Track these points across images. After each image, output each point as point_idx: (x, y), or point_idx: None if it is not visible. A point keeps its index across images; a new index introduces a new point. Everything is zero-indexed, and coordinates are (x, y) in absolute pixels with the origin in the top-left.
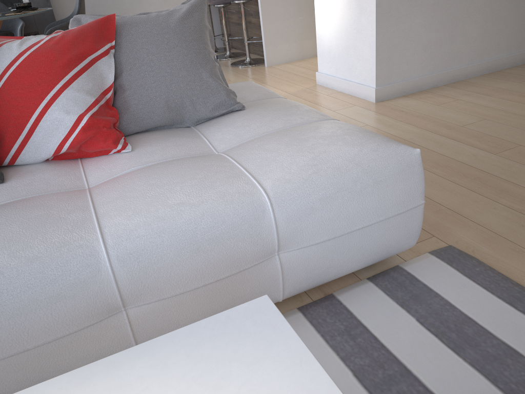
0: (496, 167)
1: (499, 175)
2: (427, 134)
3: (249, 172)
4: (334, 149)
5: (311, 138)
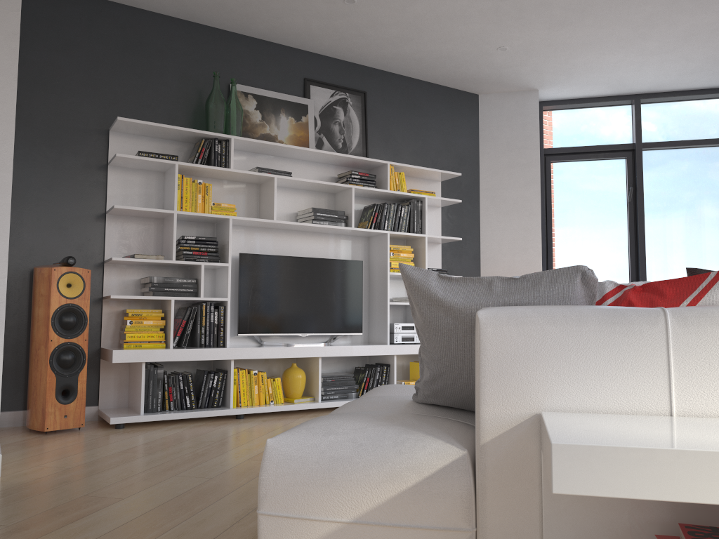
0: (164, 493)
1: (185, 489)
2: (60, 533)
3: None
4: None
5: None
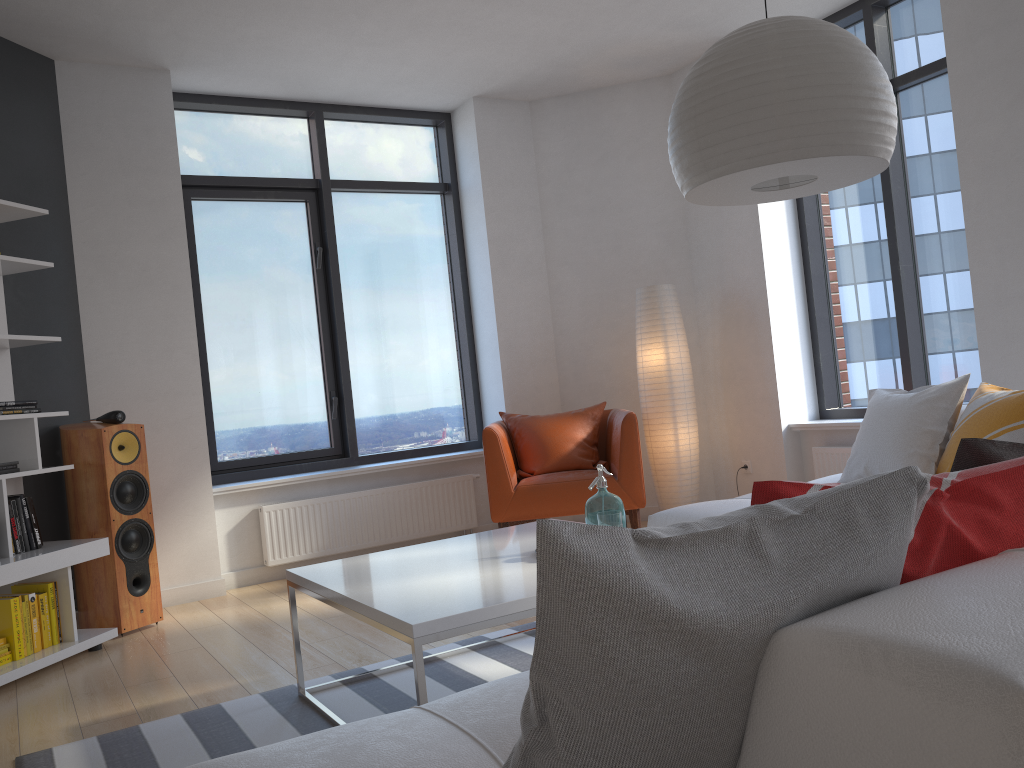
0: None
1: None
2: None
3: (432, 714)
4: (282, 746)
5: (309, 758)
